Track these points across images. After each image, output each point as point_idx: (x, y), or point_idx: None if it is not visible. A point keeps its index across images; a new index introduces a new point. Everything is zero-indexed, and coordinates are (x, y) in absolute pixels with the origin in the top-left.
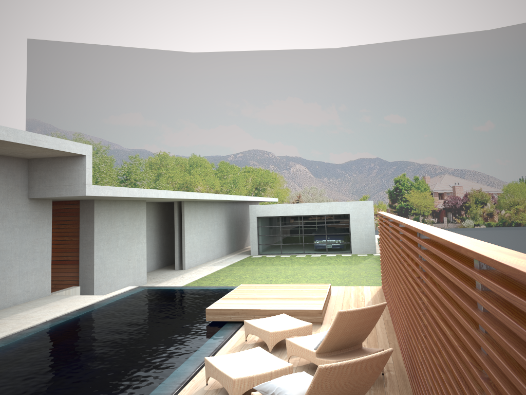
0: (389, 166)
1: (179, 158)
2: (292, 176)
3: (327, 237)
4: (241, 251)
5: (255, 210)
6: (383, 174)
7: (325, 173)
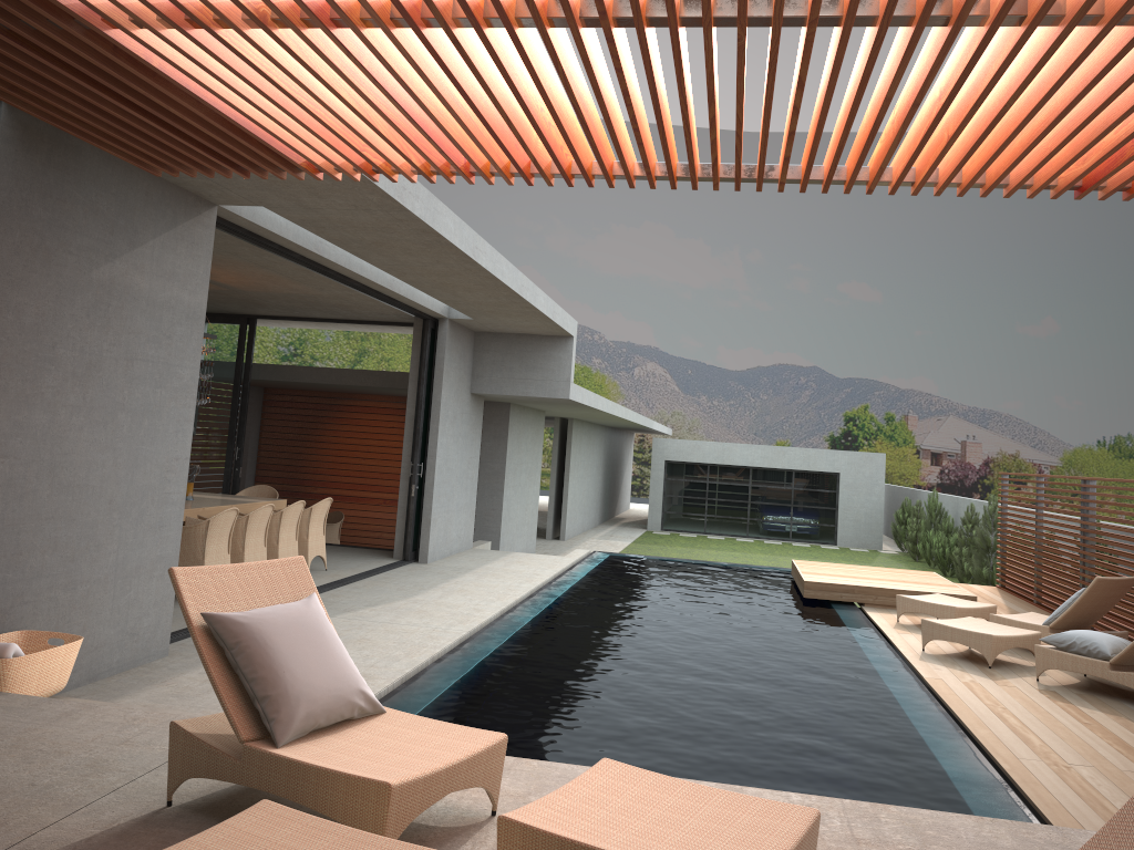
0: (836, 386)
1: None
2: (635, 384)
3: (794, 511)
4: (619, 522)
5: (663, 447)
6: (823, 401)
7: (705, 386)
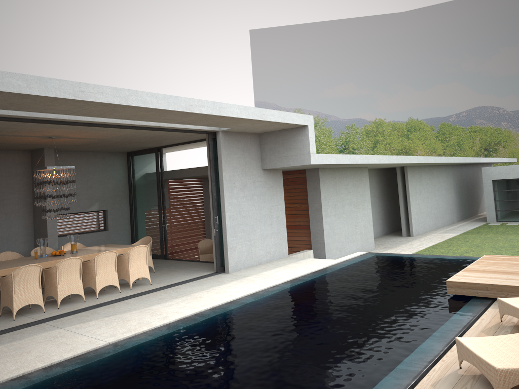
0: None
1: (395, 123)
2: None
3: None
4: (475, 218)
5: (489, 172)
6: None
7: None
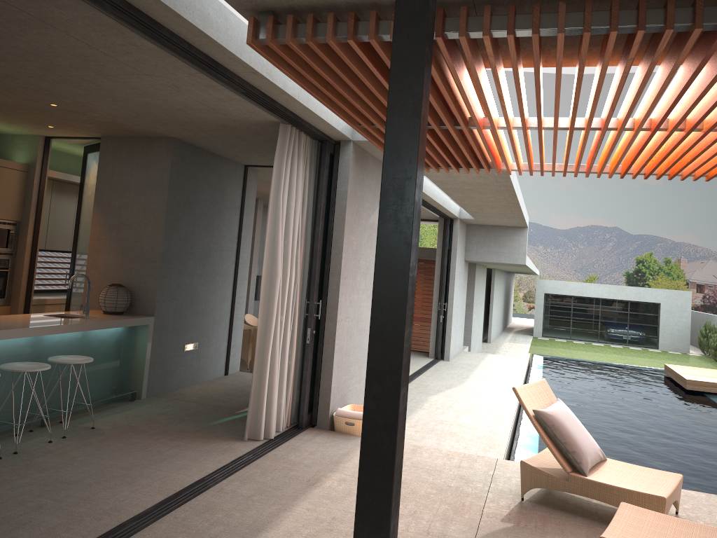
0: (630, 240)
1: None
2: None
3: (629, 327)
4: (512, 330)
5: (543, 285)
6: (621, 249)
7: (542, 239)
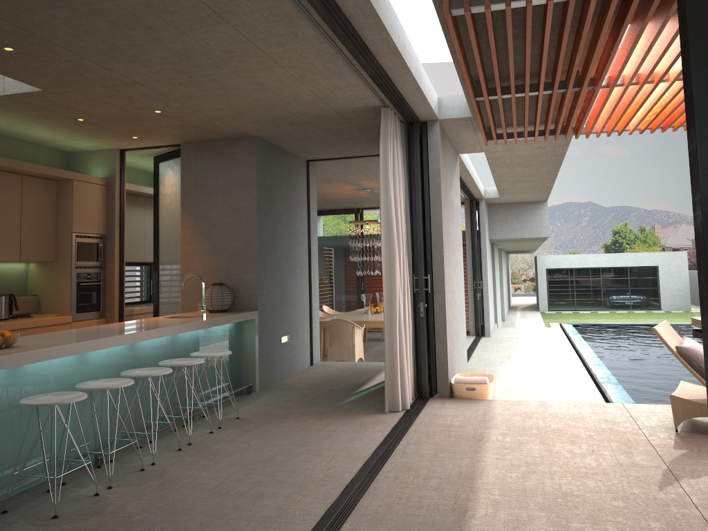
0: (605, 213)
1: None
2: None
3: (631, 292)
4: (517, 308)
5: (543, 261)
6: (597, 223)
7: None
